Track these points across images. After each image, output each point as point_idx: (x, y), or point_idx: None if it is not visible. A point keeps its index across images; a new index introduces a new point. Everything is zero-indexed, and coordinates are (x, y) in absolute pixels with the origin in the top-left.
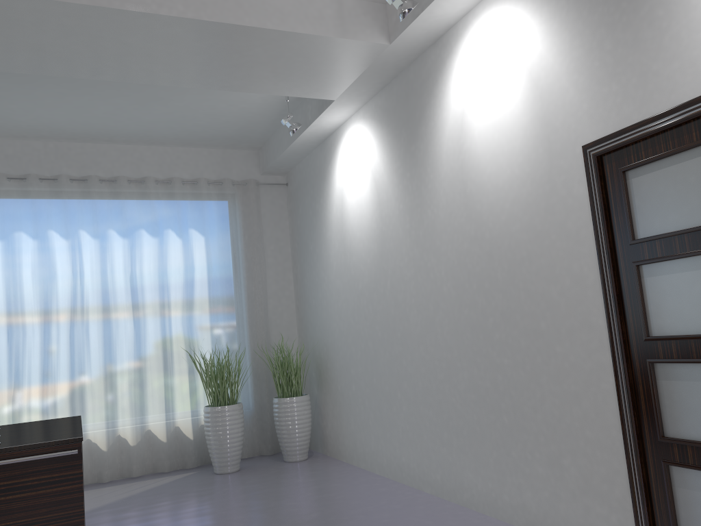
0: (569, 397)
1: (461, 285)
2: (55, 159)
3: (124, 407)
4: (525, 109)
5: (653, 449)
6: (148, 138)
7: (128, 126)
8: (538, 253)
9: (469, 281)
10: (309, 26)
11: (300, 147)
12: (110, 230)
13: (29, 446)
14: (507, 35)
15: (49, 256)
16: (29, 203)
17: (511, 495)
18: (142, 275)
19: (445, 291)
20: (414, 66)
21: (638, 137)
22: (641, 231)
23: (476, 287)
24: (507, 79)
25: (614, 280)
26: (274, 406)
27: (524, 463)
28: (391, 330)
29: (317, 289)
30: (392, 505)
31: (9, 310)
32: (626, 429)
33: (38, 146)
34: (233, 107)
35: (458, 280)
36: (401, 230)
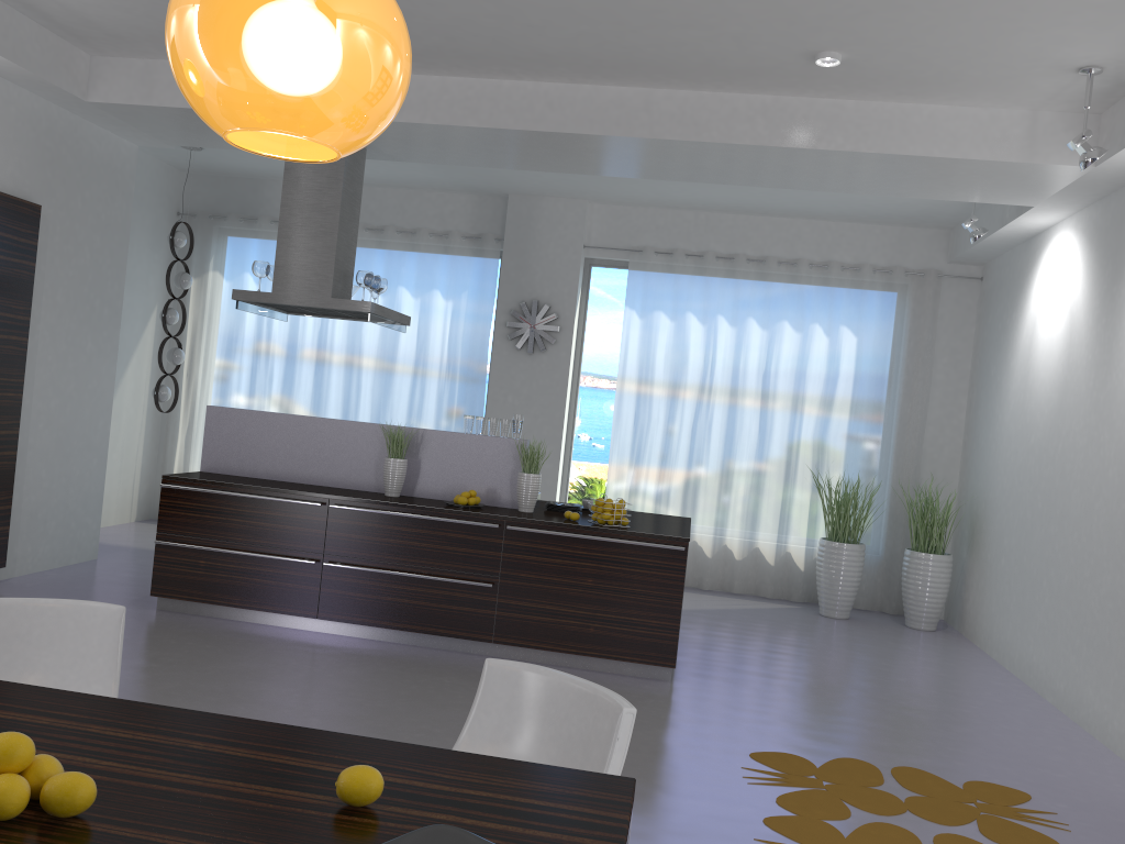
0: None
1: None
2: (704, 233)
3: (735, 516)
4: None
5: None
6: (808, 213)
7: (786, 203)
8: None
9: None
10: (985, 150)
11: (997, 242)
12: (749, 318)
13: (650, 535)
14: None
15: (683, 340)
16: (672, 281)
17: (1120, 722)
18: (777, 374)
19: (1109, 475)
20: None
21: None
22: None
23: None
24: None
25: None
26: (904, 558)
27: None
28: (1052, 504)
29: (988, 427)
30: (995, 698)
31: (639, 392)
32: None
33: (689, 217)
34: None
35: (1123, 467)
36: (1084, 386)
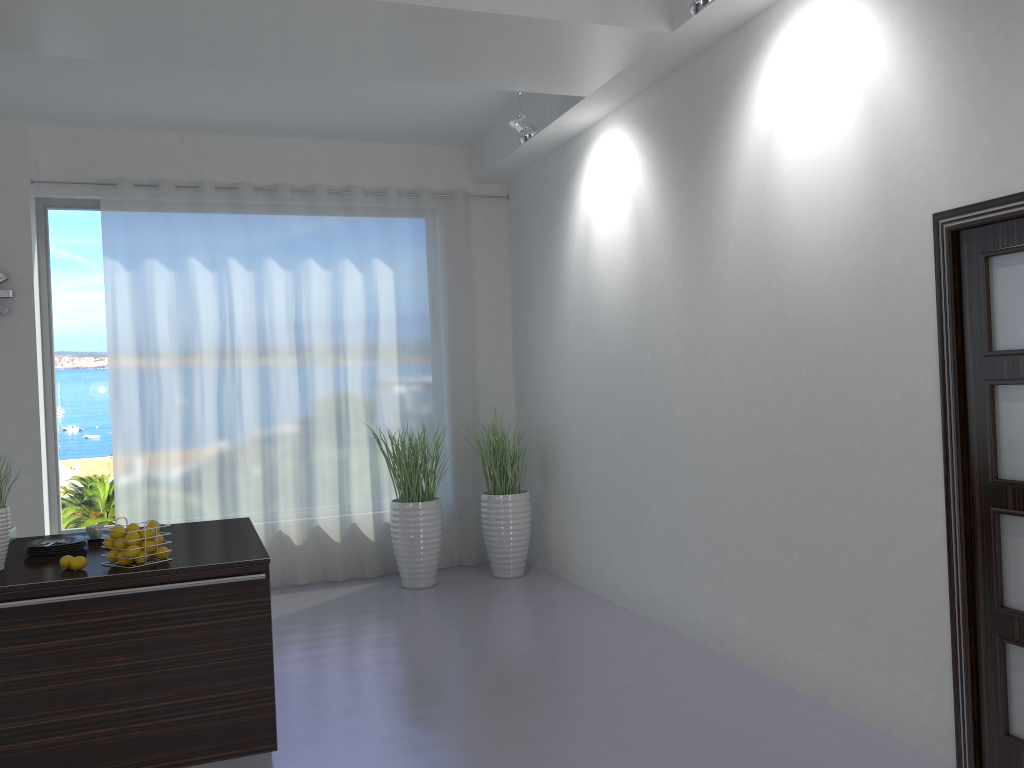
0: (884, 542)
1: (750, 375)
2: (195, 159)
3: (286, 495)
4: (858, 149)
5: (987, 620)
6: (320, 130)
7: (294, 116)
8: (859, 348)
9: (762, 371)
10: (560, 9)
11: (531, 151)
12: (268, 259)
13: (209, 567)
14: (842, 38)
15: (190, 293)
16: (163, 220)
17: (797, 653)
18: (310, 321)
19: (727, 380)
20: (704, 59)
21: (1010, 215)
22: (1002, 340)
23: (770, 382)
24: (836, 102)
25: (958, 400)
26: (483, 505)
27: (817, 616)
28: (649, 421)
29: (545, 350)
30: (639, 650)
31: (141, 364)
32: (955, 592)
33: (173, 139)
34: (441, 94)
35: (746, 368)
36: (670, 288)
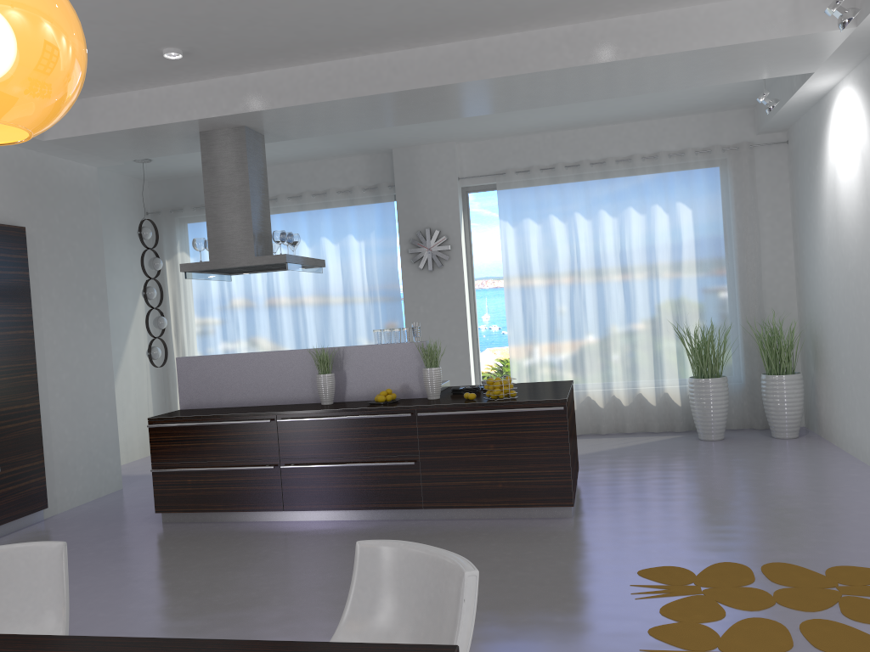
0: None
1: None
2: (552, 149)
3: (617, 371)
4: None
5: None
6: (633, 117)
7: (612, 112)
8: None
9: None
10: (759, 32)
11: (793, 109)
12: (601, 210)
13: (534, 402)
14: None
15: (551, 238)
16: (533, 192)
17: None
18: (631, 251)
19: None
20: None
21: None
22: None
23: None
24: None
25: None
26: (761, 382)
27: None
28: None
29: (813, 263)
30: (852, 488)
31: (522, 286)
32: None
33: (538, 138)
34: None
35: None
36: None
